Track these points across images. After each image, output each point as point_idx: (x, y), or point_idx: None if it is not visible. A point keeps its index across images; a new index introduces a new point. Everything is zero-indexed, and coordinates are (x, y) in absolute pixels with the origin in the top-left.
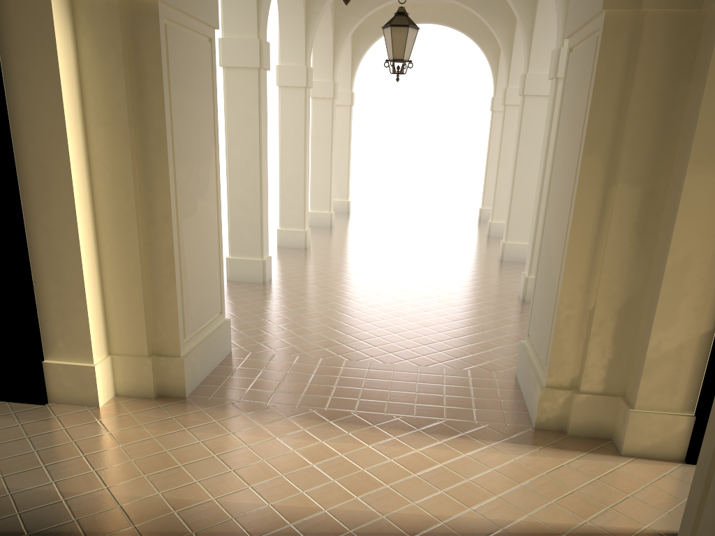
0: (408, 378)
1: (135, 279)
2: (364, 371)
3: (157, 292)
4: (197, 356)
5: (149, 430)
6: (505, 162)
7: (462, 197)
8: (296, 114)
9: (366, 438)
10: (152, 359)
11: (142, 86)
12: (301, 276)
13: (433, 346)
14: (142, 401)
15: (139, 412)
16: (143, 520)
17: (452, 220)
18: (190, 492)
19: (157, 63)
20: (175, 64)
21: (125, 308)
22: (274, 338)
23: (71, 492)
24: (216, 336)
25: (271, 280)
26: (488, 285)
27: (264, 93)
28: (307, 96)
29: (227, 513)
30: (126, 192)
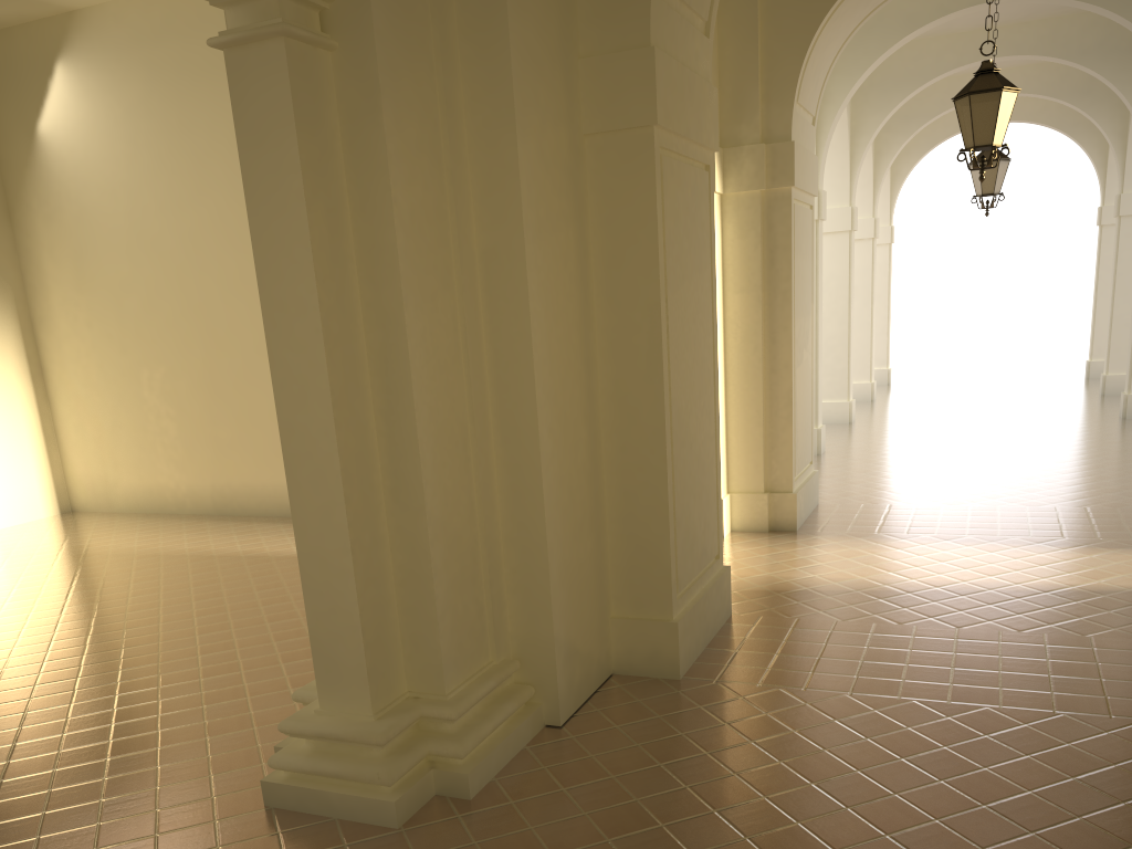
0: (1016, 514)
1: (756, 422)
2: (966, 511)
3: (774, 433)
4: (802, 495)
5: (779, 548)
6: (1124, 293)
7: (1056, 353)
8: (838, 263)
9: (984, 549)
10: (767, 495)
11: (773, 256)
12: (859, 447)
13: (1040, 493)
14: (757, 534)
15: (761, 539)
16: (812, 586)
17: (1045, 382)
18: (839, 575)
19: (787, 236)
20: (796, 234)
21: (745, 449)
22: (857, 494)
23: (743, 575)
24: (811, 483)
25: (826, 452)
26: (1105, 442)
27: (820, 245)
28: (852, 241)
29: (877, 583)
30: (754, 346)
